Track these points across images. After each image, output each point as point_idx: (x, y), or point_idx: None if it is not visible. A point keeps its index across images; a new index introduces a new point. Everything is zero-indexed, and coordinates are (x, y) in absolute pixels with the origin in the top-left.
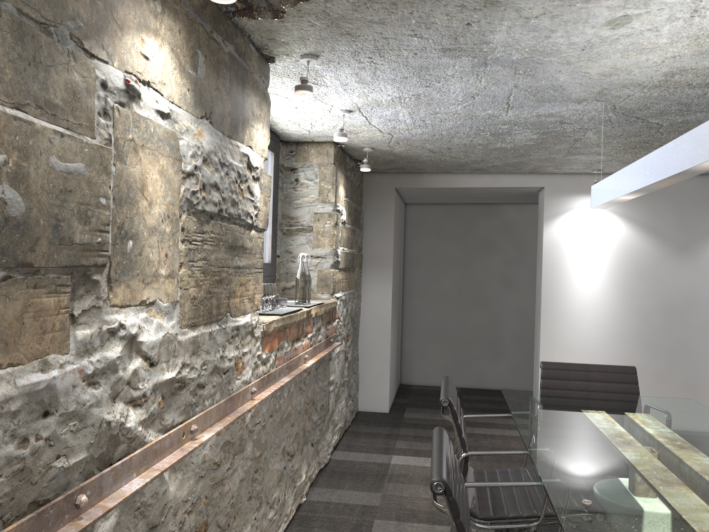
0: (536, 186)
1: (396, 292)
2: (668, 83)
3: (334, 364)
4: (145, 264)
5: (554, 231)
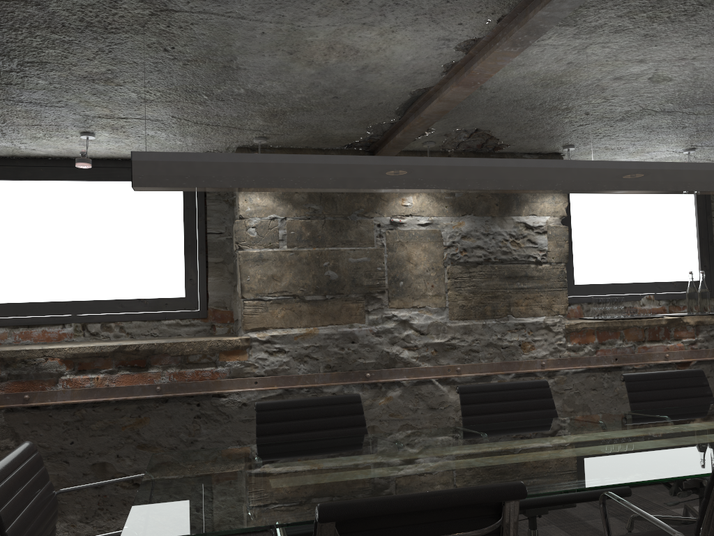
0: None
1: None
2: None
3: None
4: (414, 290)
5: None
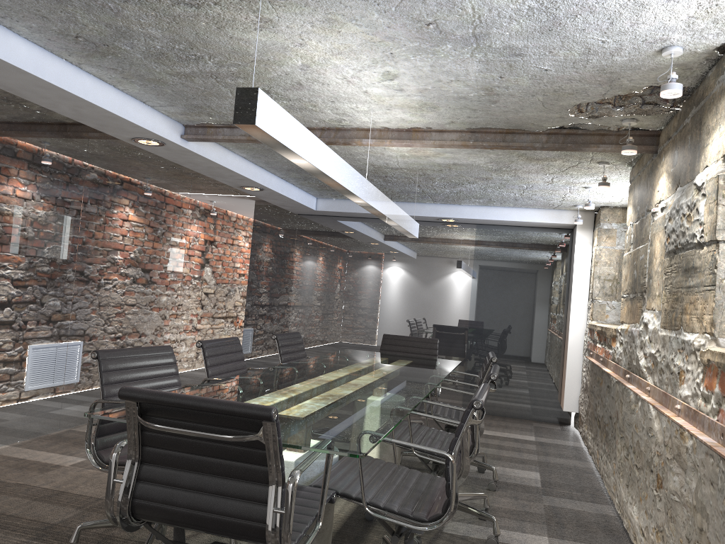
0: None
1: None
2: (243, 6)
3: None
4: (653, 289)
5: None
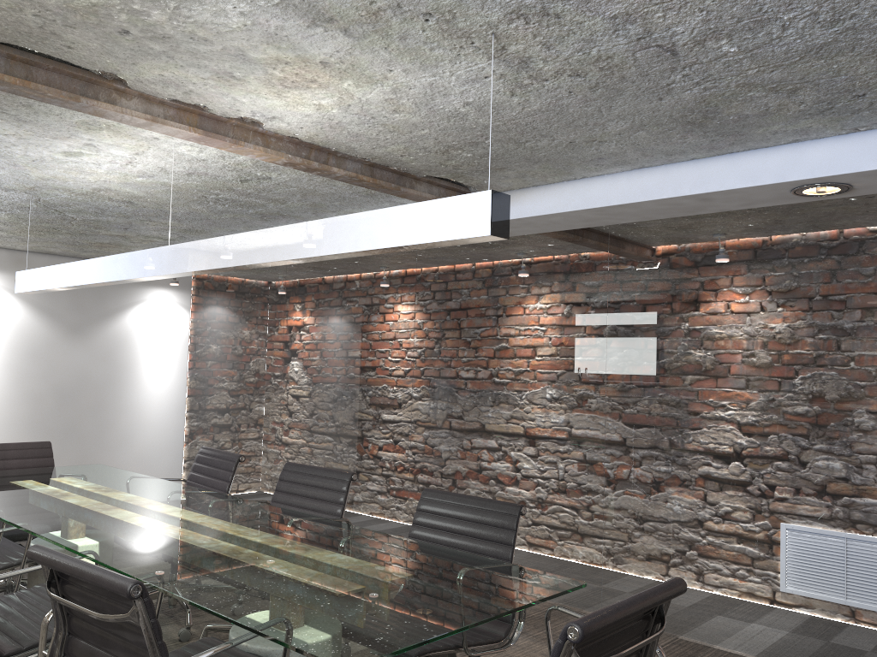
0: None
1: None
2: (94, 194)
3: None
4: None
5: None
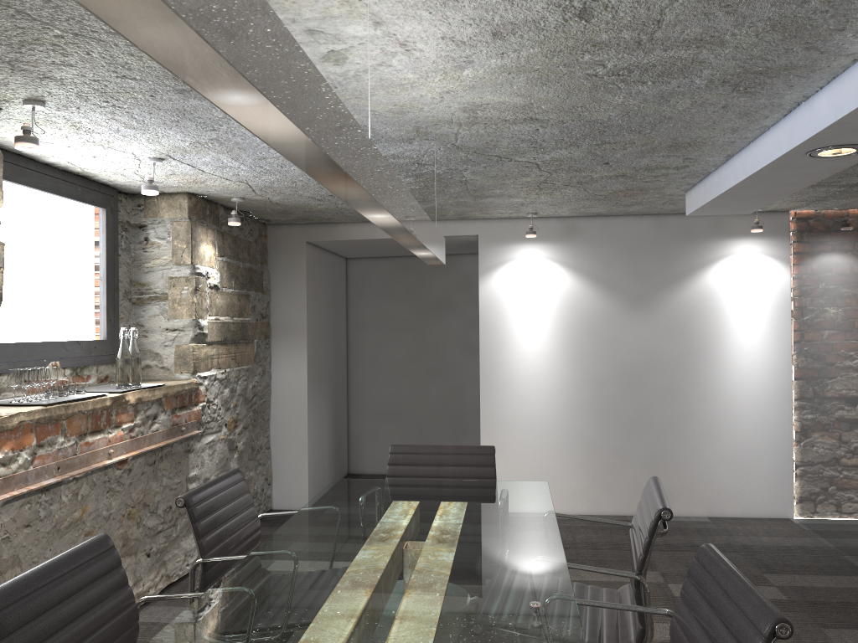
0: (469, 234)
1: (323, 365)
2: (480, 119)
3: (200, 457)
4: None
5: (491, 286)
